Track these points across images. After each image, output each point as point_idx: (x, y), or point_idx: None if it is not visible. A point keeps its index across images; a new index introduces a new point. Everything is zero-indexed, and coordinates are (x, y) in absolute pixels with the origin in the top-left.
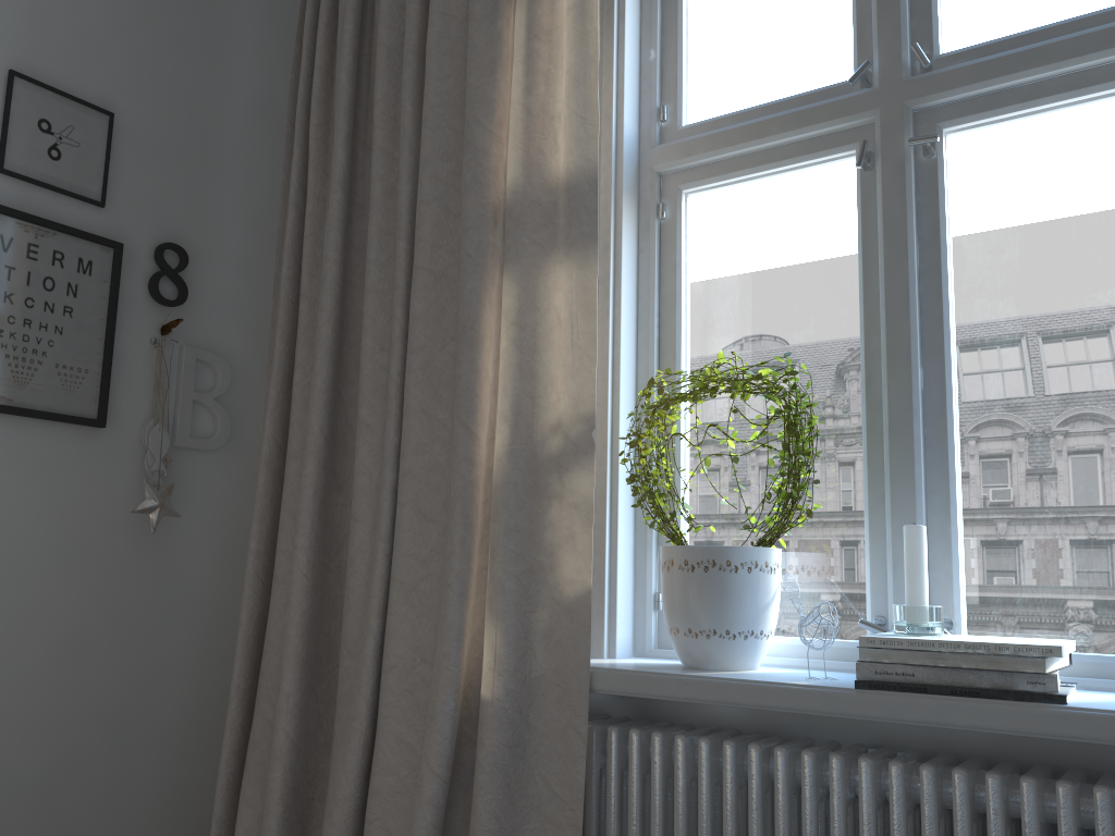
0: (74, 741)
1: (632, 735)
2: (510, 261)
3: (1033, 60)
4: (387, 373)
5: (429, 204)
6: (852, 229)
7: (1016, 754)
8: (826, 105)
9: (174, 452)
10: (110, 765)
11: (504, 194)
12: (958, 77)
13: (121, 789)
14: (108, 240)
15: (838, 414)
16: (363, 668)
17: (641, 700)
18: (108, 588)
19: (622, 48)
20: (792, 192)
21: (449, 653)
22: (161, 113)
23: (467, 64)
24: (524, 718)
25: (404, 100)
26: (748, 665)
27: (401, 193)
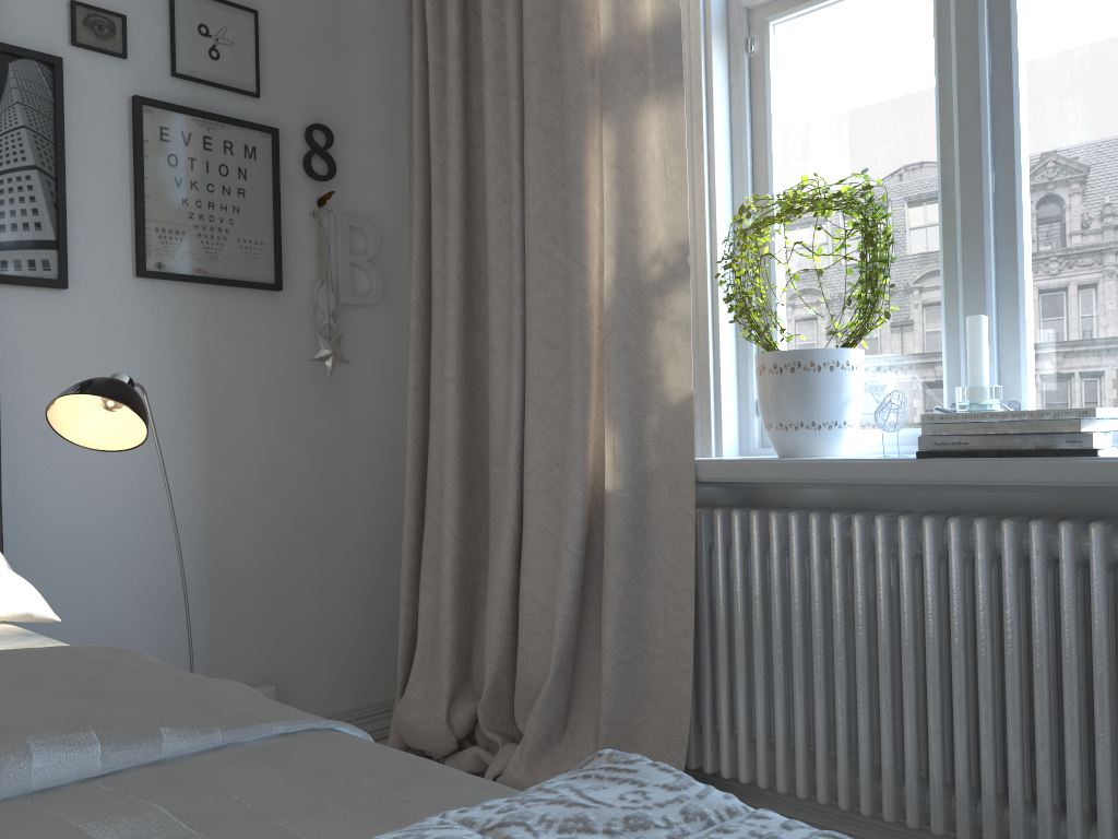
0: (287, 547)
1: (733, 515)
2: (607, 109)
3: None
4: (509, 223)
5: (534, 63)
6: (929, 43)
7: (1067, 510)
8: None
9: (339, 309)
10: (317, 566)
11: (600, 46)
12: None
13: (327, 585)
14: (266, 126)
15: (918, 223)
16: (508, 474)
17: (746, 490)
18: (299, 425)
19: None
20: (872, 12)
21: (576, 455)
22: (297, 5)
23: None
24: (642, 506)
25: None
26: (834, 452)
27: (509, 55)
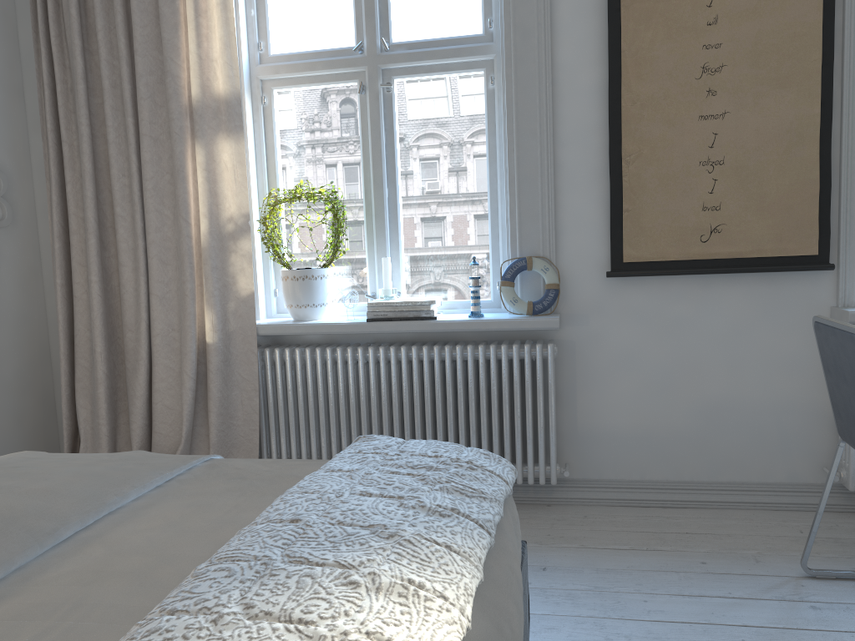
0: None
1: (276, 350)
2: (199, 138)
3: (429, 56)
4: (128, 189)
5: (145, 99)
6: (356, 120)
7: (422, 339)
8: (343, 59)
9: None
10: None
11: (188, 97)
12: (400, 58)
13: None
14: None
15: (353, 206)
16: (141, 337)
17: (274, 337)
18: None
19: (238, 10)
20: (328, 98)
21: (191, 325)
22: None
23: (161, 25)
24: (228, 349)
25: (119, 35)
26: (322, 317)
27: (125, 90)
